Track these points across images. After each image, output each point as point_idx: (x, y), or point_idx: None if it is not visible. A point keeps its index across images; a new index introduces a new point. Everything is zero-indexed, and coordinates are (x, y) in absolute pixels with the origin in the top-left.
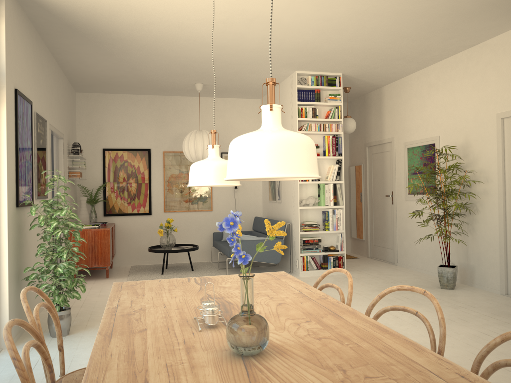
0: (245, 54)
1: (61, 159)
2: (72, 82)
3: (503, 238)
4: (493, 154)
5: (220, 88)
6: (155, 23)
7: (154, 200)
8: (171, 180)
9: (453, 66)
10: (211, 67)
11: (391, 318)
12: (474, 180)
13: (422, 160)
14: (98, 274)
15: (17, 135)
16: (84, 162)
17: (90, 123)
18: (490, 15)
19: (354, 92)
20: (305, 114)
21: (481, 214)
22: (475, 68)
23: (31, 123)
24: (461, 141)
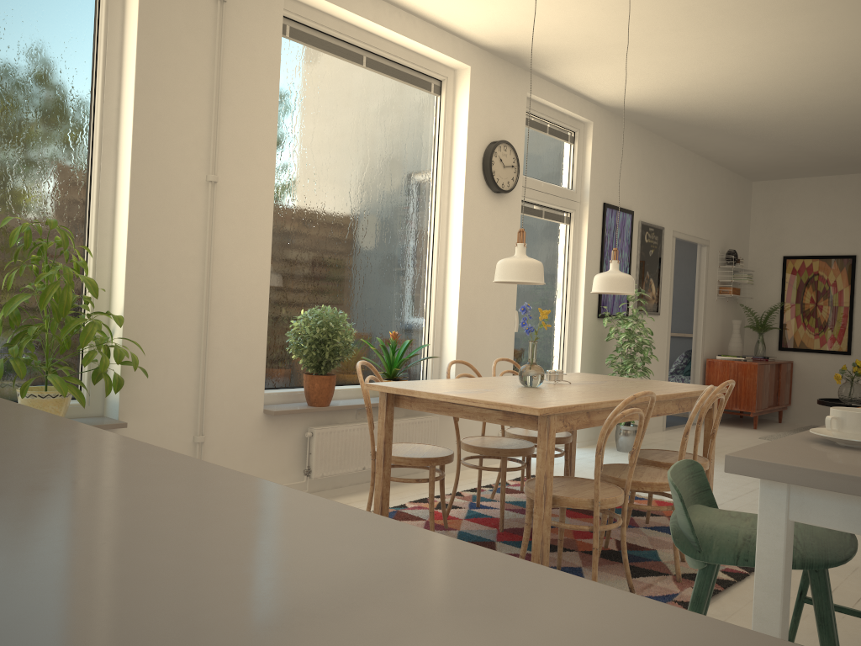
0: None
1: (702, 271)
2: (735, 171)
3: None
4: None
5: None
6: (766, 102)
7: (856, 334)
8: None
9: None
10: None
11: None
12: None
13: None
14: (752, 424)
15: (602, 248)
16: (747, 275)
17: (768, 222)
18: None
19: None
20: None
21: None
22: None
23: (630, 234)
24: None
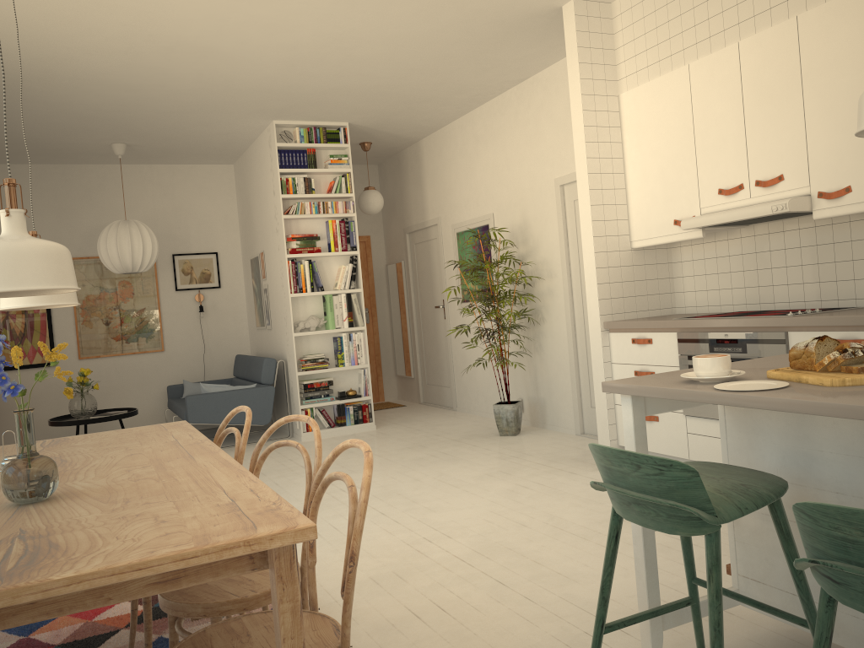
0: (179, 97)
1: None
2: None
3: (573, 355)
4: (555, 237)
5: (159, 150)
6: (10, 54)
7: (59, 341)
8: (87, 306)
9: (502, 110)
10: (130, 117)
11: (408, 482)
12: (532, 276)
13: (476, 250)
14: None
15: None
16: None
17: None
18: (523, 40)
19: (380, 149)
20: (294, 189)
21: (547, 324)
22: (527, 113)
23: None
24: (518, 220)
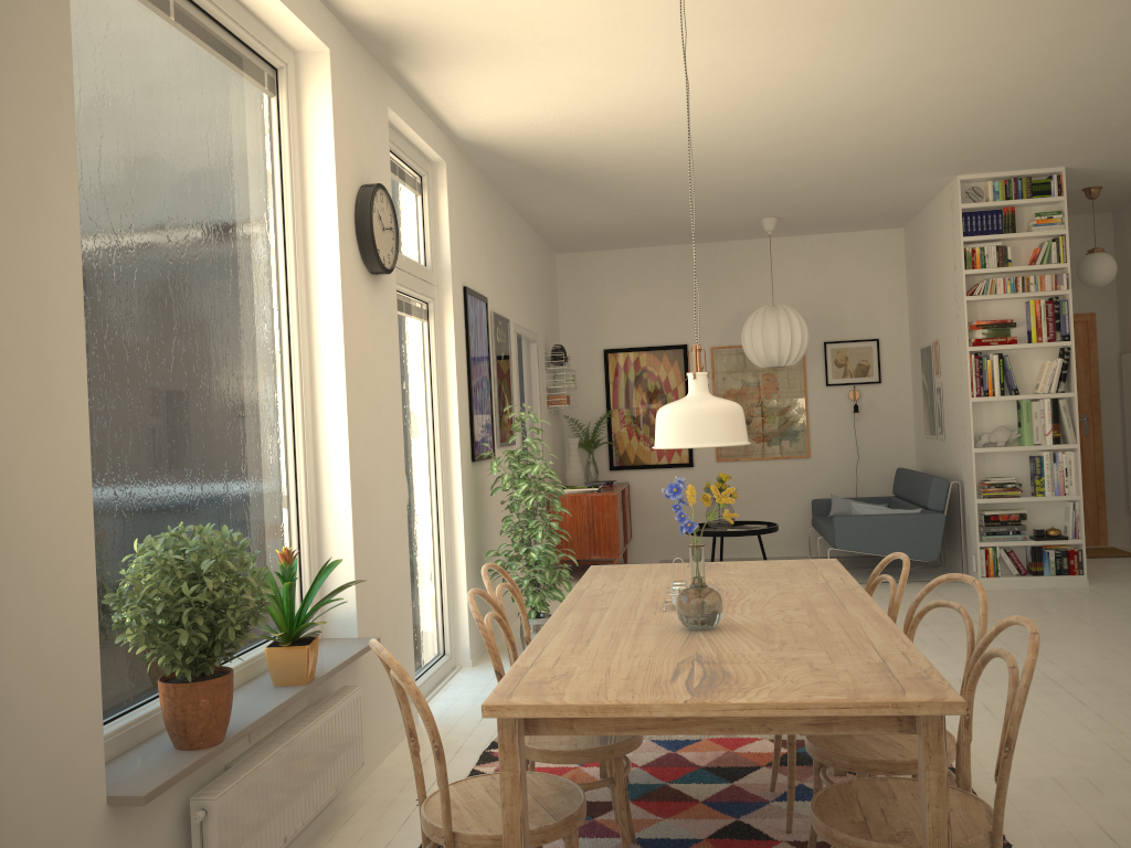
0: (840, 164)
1: (534, 377)
2: (547, 241)
3: None
4: None
5: (813, 220)
6: (667, 147)
7: None
8: None
9: None
10: (783, 191)
11: (1125, 668)
12: None
13: None
14: None
15: (469, 355)
16: (573, 377)
17: (581, 307)
18: None
19: (1115, 192)
20: (982, 261)
21: None
22: None
23: (487, 332)
24: None
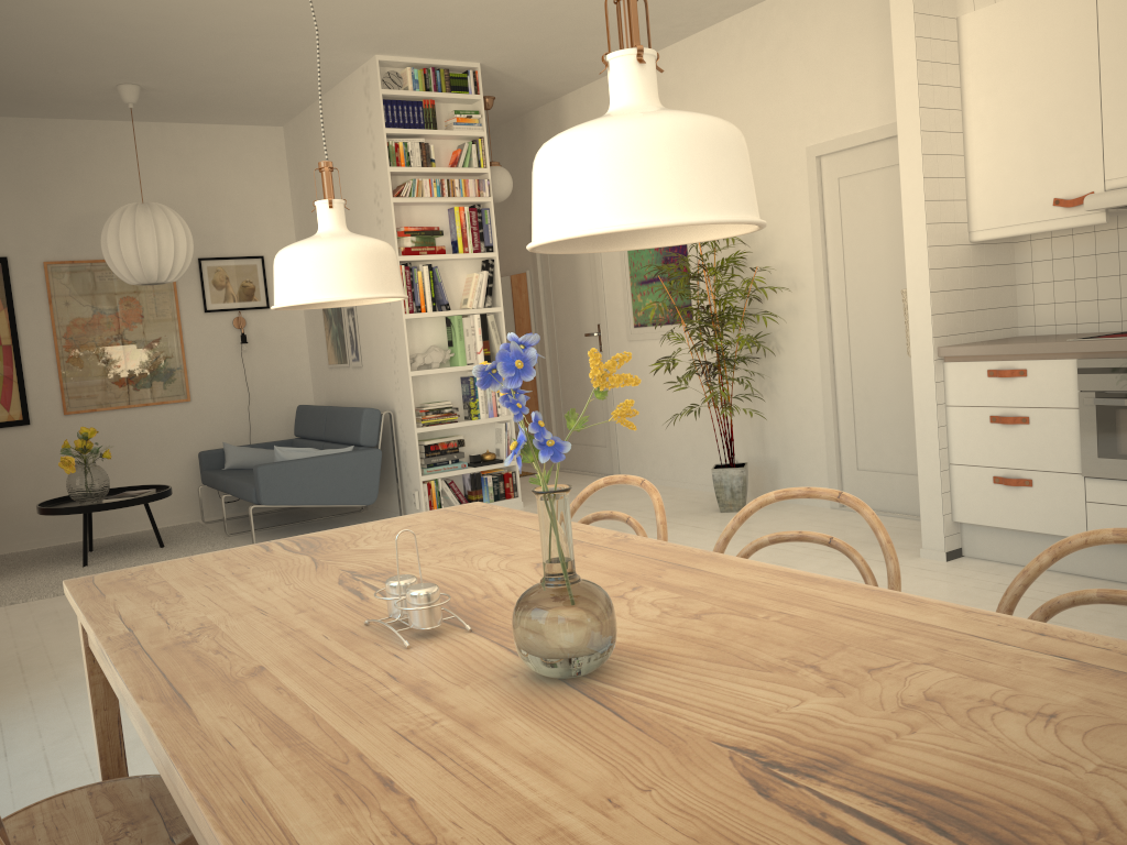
0: (256, 8)
1: None
2: None
3: (830, 397)
4: (803, 231)
5: (185, 98)
6: None
7: (33, 388)
8: (74, 335)
9: (713, 49)
10: (165, 40)
11: None
12: (772, 287)
13: (661, 252)
14: None
15: None
16: None
17: None
18: None
19: (501, 108)
20: (406, 159)
21: (786, 355)
22: (759, 53)
23: None
24: None
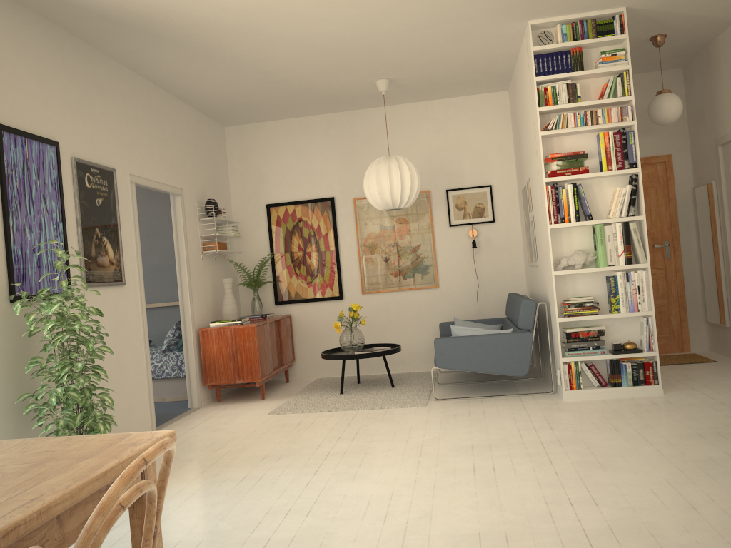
0: (408, 6)
1: (180, 226)
2: (204, 112)
3: None
4: None
5: (424, 82)
6: None
7: (346, 276)
8: (369, 243)
9: None
10: (373, 44)
11: (675, 511)
12: None
13: None
14: (260, 392)
15: (3, 193)
16: (233, 228)
17: (247, 170)
18: None
19: (680, 43)
20: (554, 99)
21: None
22: None
23: (58, 175)
24: None
